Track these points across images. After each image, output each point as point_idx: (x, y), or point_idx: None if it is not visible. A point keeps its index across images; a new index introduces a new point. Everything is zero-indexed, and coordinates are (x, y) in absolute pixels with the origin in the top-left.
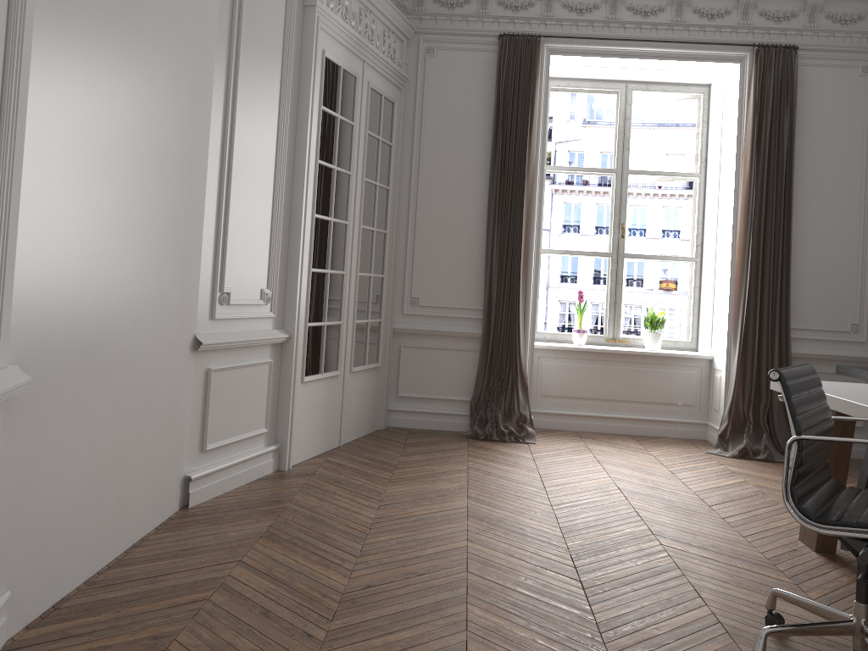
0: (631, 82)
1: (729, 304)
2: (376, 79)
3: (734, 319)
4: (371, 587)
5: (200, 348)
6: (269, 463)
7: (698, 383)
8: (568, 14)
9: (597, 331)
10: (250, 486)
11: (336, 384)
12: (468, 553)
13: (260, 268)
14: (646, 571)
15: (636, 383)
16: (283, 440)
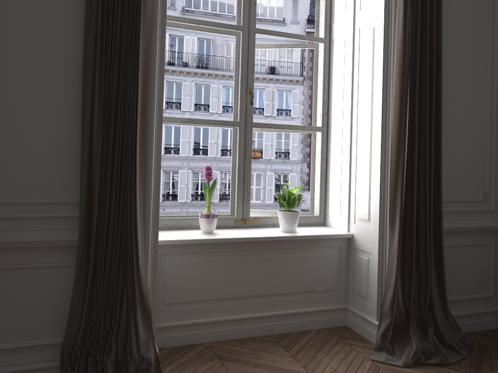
0: None
1: (380, 178)
2: None
3: (391, 195)
4: None
5: None
6: None
7: (337, 264)
8: None
9: (197, 196)
10: None
11: None
12: None
13: None
14: None
15: (275, 273)
16: None
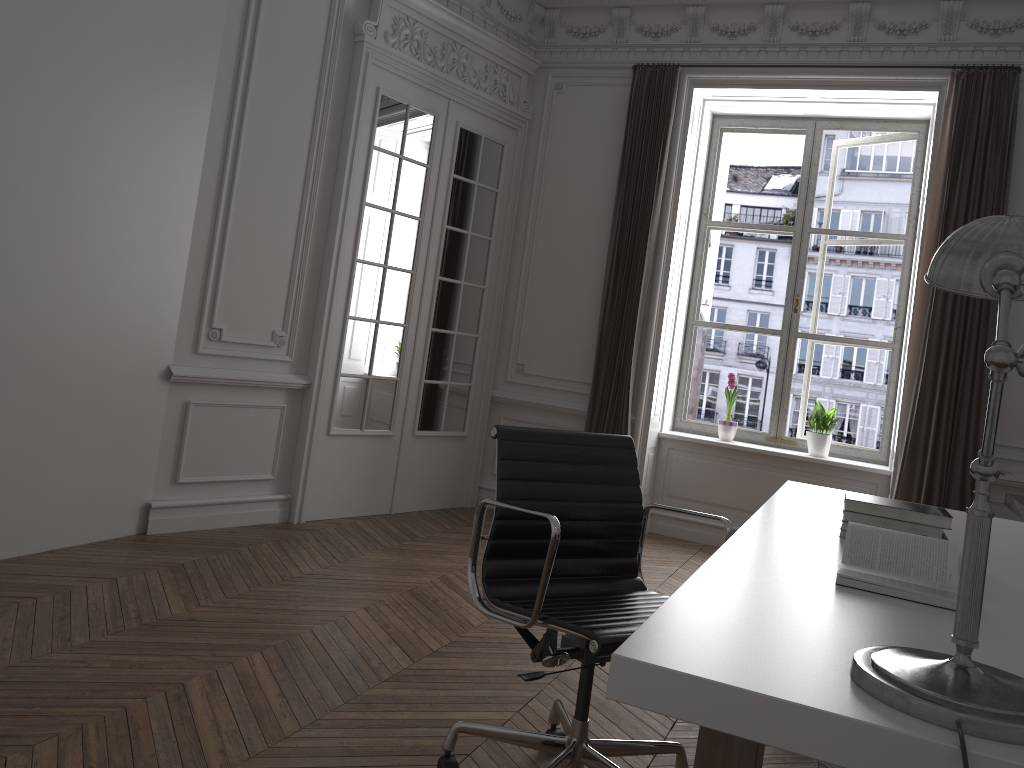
0: (822, 119)
1: (902, 403)
2: (472, 118)
3: (902, 422)
4: (192, 621)
5: (173, 379)
6: (273, 511)
7: None
8: (717, 39)
9: (841, 439)
10: (234, 529)
11: (388, 445)
12: (341, 617)
13: (273, 308)
14: (508, 671)
15: None
16: (295, 491)
